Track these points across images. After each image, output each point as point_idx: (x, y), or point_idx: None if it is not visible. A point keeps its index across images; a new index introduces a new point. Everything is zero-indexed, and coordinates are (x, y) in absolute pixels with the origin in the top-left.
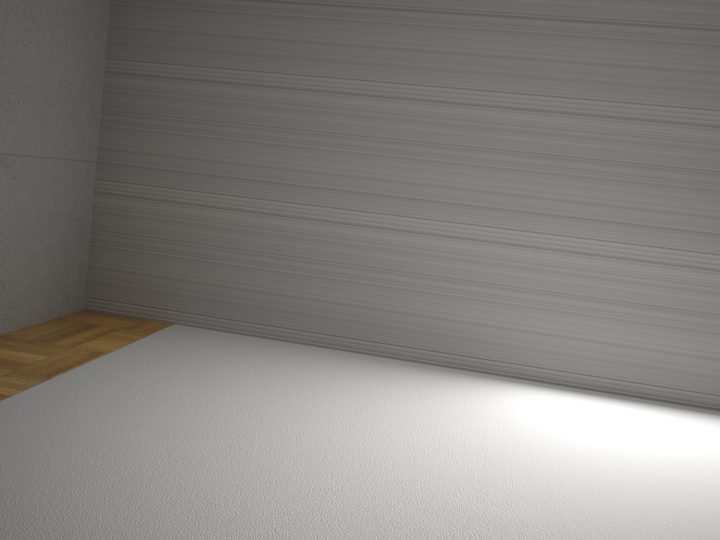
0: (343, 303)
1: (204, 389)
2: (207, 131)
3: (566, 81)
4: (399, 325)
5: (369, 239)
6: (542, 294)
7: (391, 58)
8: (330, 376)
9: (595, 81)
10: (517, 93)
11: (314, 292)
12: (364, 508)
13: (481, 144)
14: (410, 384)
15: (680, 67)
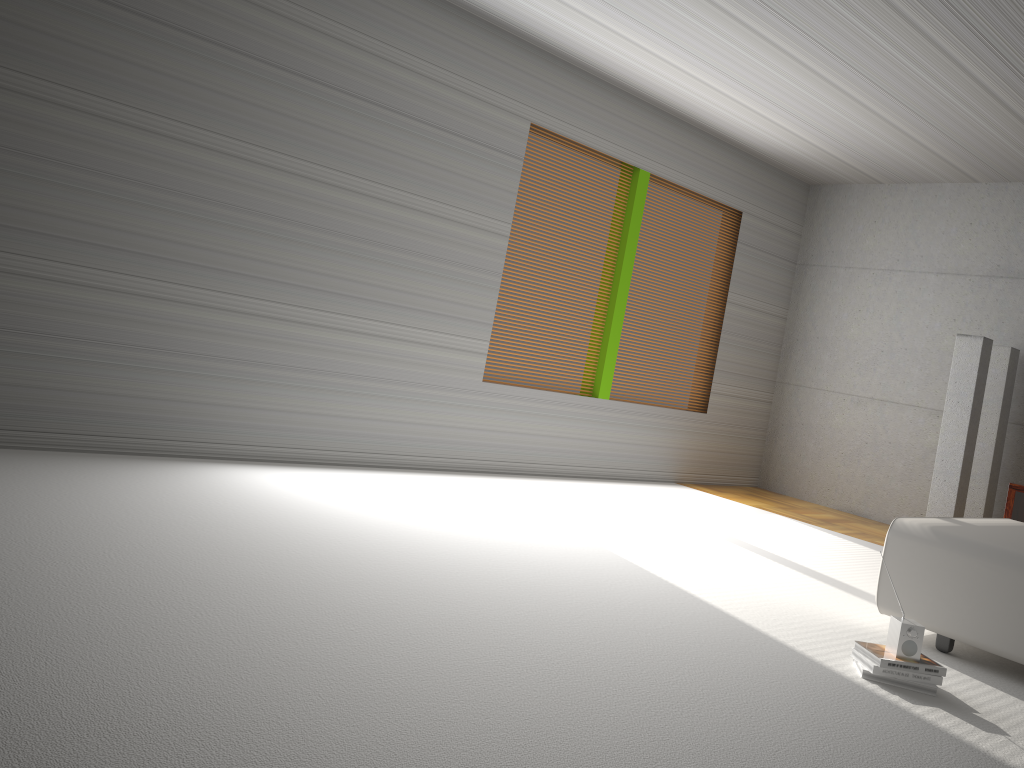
0: None
1: None
2: None
3: (277, 133)
4: (62, 406)
5: (26, 292)
6: (236, 362)
7: (76, 57)
8: (10, 475)
9: (304, 140)
10: (228, 136)
11: None
12: (238, 571)
13: (183, 187)
14: (113, 474)
15: (375, 142)
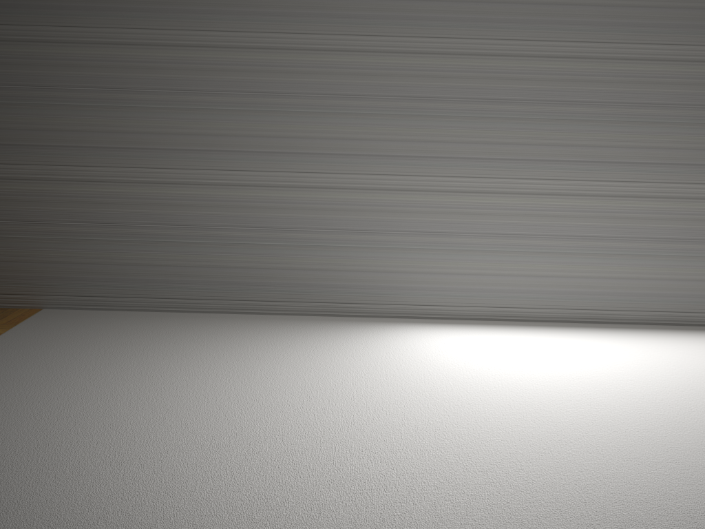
0: (223, 266)
1: (78, 382)
2: (50, 98)
3: (425, 20)
4: (283, 281)
5: (243, 198)
6: (419, 235)
7: (244, 5)
8: (216, 345)
9: (453, 19)
10: (378, 35)
11: (192, 258)
12: (255, 492)
13: (346, 91)
14: (299, 341)
15: None
